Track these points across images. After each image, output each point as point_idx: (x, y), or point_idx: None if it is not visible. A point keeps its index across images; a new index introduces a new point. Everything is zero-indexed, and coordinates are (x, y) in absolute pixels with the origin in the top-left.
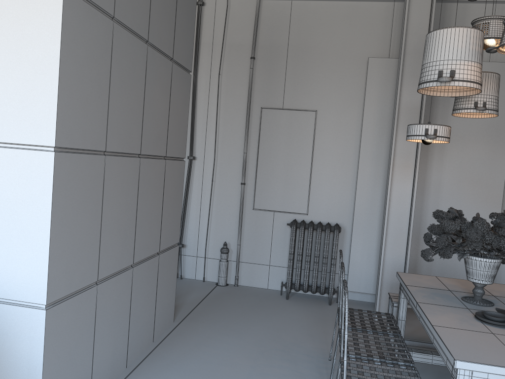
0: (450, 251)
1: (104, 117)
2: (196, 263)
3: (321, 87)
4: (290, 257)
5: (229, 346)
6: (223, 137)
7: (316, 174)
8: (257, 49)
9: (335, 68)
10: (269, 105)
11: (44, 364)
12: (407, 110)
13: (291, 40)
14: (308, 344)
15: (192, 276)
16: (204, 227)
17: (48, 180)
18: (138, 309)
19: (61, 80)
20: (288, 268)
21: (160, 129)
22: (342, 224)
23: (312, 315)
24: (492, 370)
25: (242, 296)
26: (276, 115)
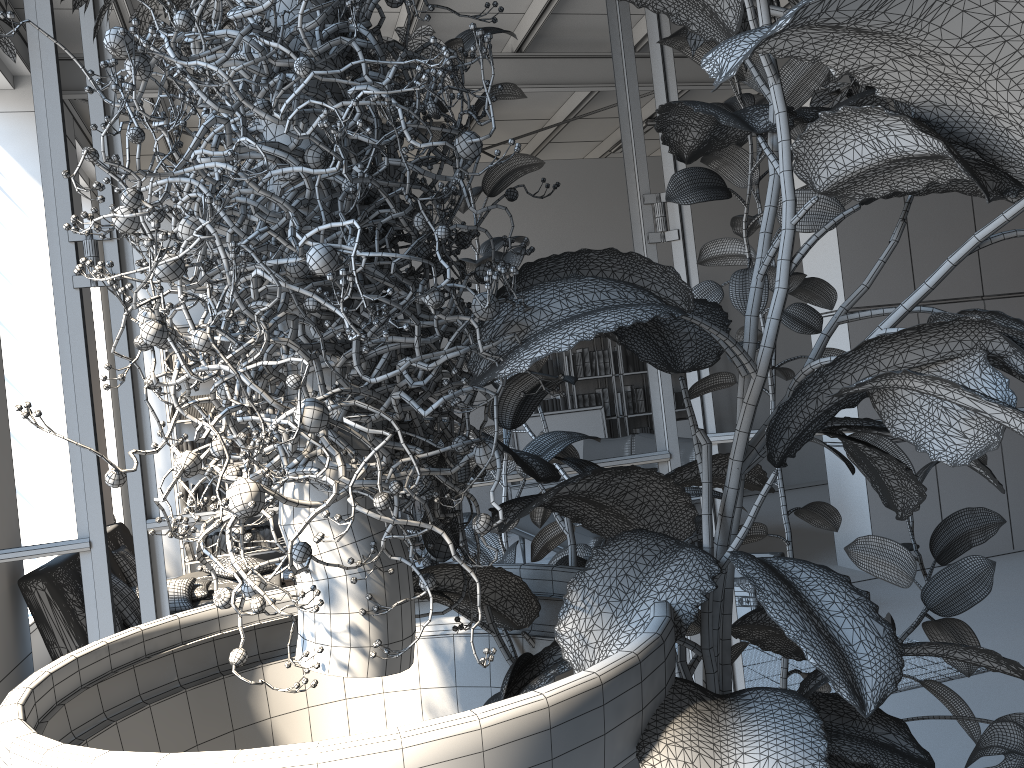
0: None
1: (906, 269)
2: None
3: None
4: None
5: None
6: None
7: None
8: None
9: None
10: None
11: (868, 495)
12: None
13: None
14: None
15: None
16: None
17: (845, 337)
18: (1023, 482)
19: (842, 253)
20: None
21: (1022, 258)
22: None
23: None
24: None
25: None
26: None
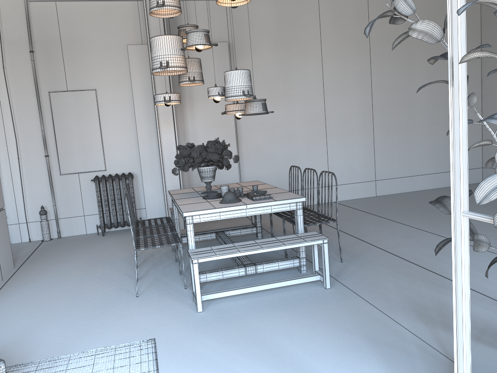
0: (187, 167)
1: None
2: (20, 229)
3: (95, 70)
4: (99, 204)
5: (64, 268)
6: (20, 121)
7: (106, 138)
8: (34, 43)
9: (104, 55)
10: (55, 89)
11: None
12: (160, 82)
13: (62, 34)
14: (121, 253)
15: (18, 240)
16: (20, 198)
17: None
18: None
19: None
20: (99, 213)
21: None
22: (134, 172)
23: (123, 239)
24: (200, 212)
25: (67, 242)
26: (63, 97)
